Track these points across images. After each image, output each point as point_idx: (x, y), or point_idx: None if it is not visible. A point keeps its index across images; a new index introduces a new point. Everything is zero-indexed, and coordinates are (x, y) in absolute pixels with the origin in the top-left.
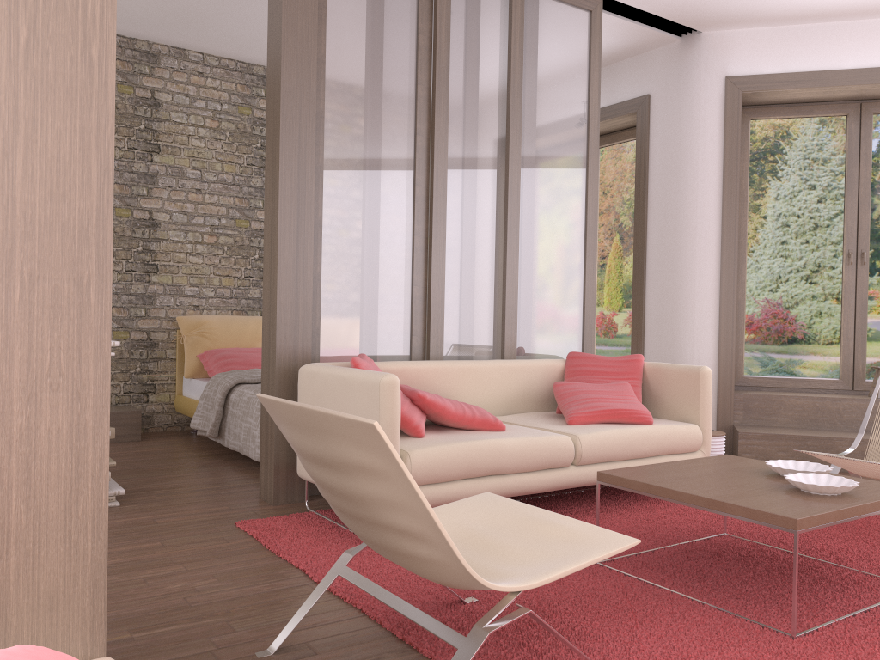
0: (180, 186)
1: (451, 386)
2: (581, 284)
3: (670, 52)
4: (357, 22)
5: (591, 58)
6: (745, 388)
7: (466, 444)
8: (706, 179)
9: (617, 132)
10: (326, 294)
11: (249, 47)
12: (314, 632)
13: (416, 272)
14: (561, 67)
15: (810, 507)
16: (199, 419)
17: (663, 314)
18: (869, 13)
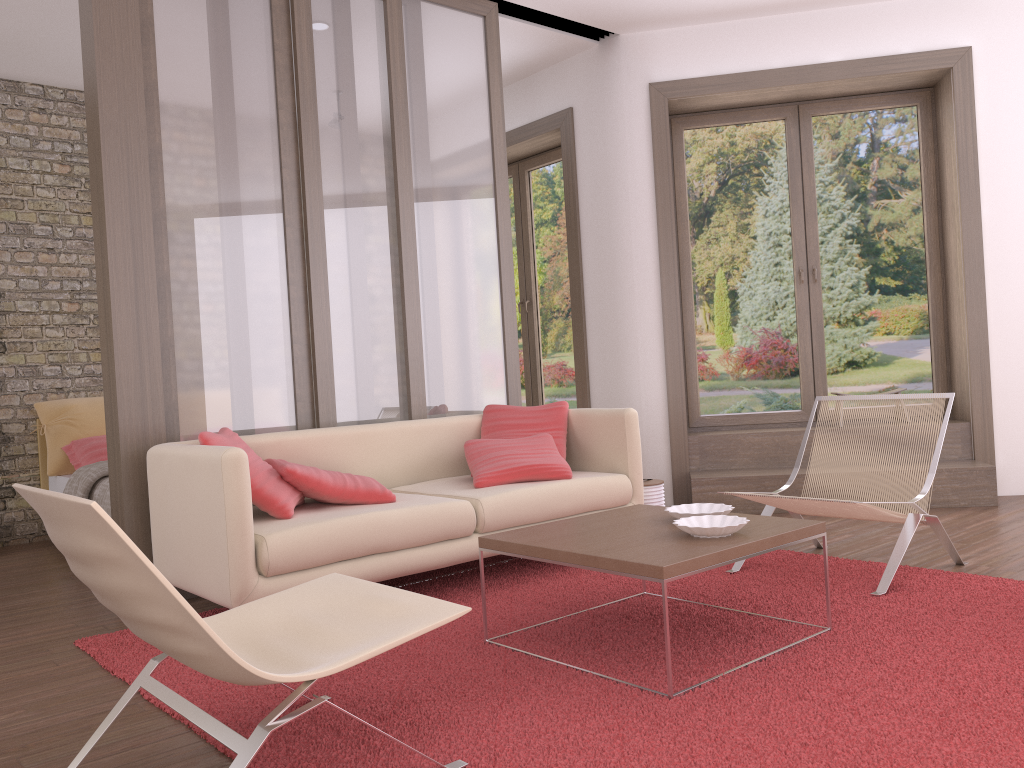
0: (26, 246)
1: (342, 456)
2: (499, 327)
3: (589, 59)
4: (196, 41)
5: (490, 70)
6: (703, 429)
7: (338, 521)
8: (638, 198)
9: (546, 152)
10: (182, 361)
11: None
12: (121, 758)
13: (295, 328)
14: (454, 81)
15: (687, 552)
16: None
17: (607, 354)
18: (792, 6)
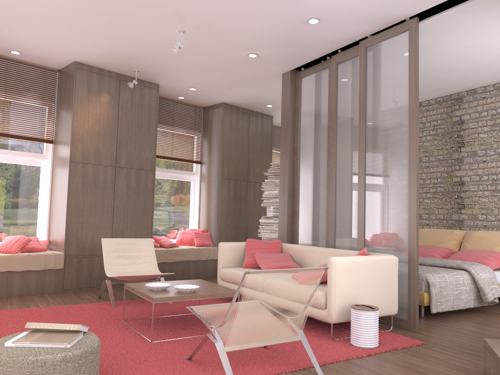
0: (419, 166)
1: (307, 257)
2: (406, 206)
3: None
4: (309, 106)
5: (408, 59)
6: None
7: (233, 270)
8: None
9: None
10: (299, 217)
11: (429, 92)
12: None
13: (327, 206)
14: (389, 76)
15: (136, 285)
16: None
17: None
18: None
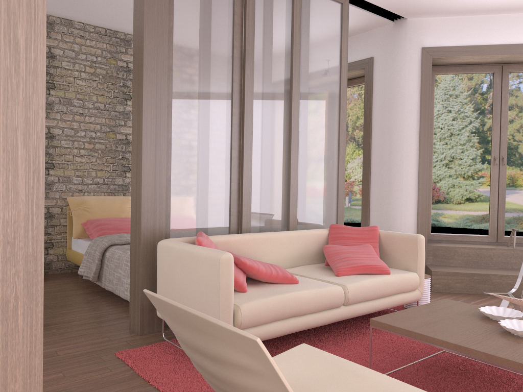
0: (68, 111)
1: (258, 250)
2: (336, 179)
3: (386, 31)
4: (194, 6)
5: (342, 34)
6: (431, 241)
7: (276, 297)
8: (410, 111)
9: (350, 80)
10: (174, 189)
11: (115, 20)
12: None
13: (233, 173)
14: (324, 39)
15: None
16: (84, 268)
17: (382, 195)
18: (510, 10)
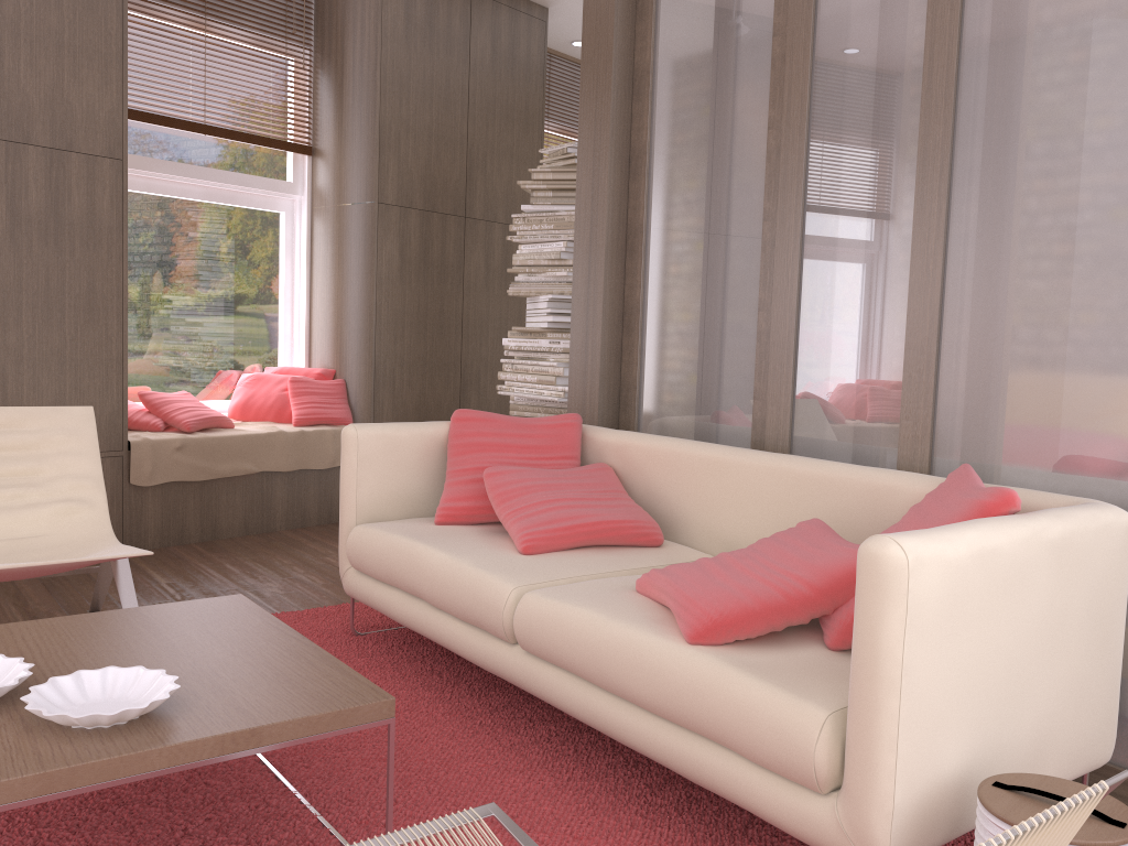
0: None
1: (688, 487)
2: None
3: None
4: None
5: None
6: None
7: (394, 539)
8: None
9: None
10: (648, 330)
11: None
12: None
13: (763, 287)
14: None
15: None
16: None
17: None
18: None
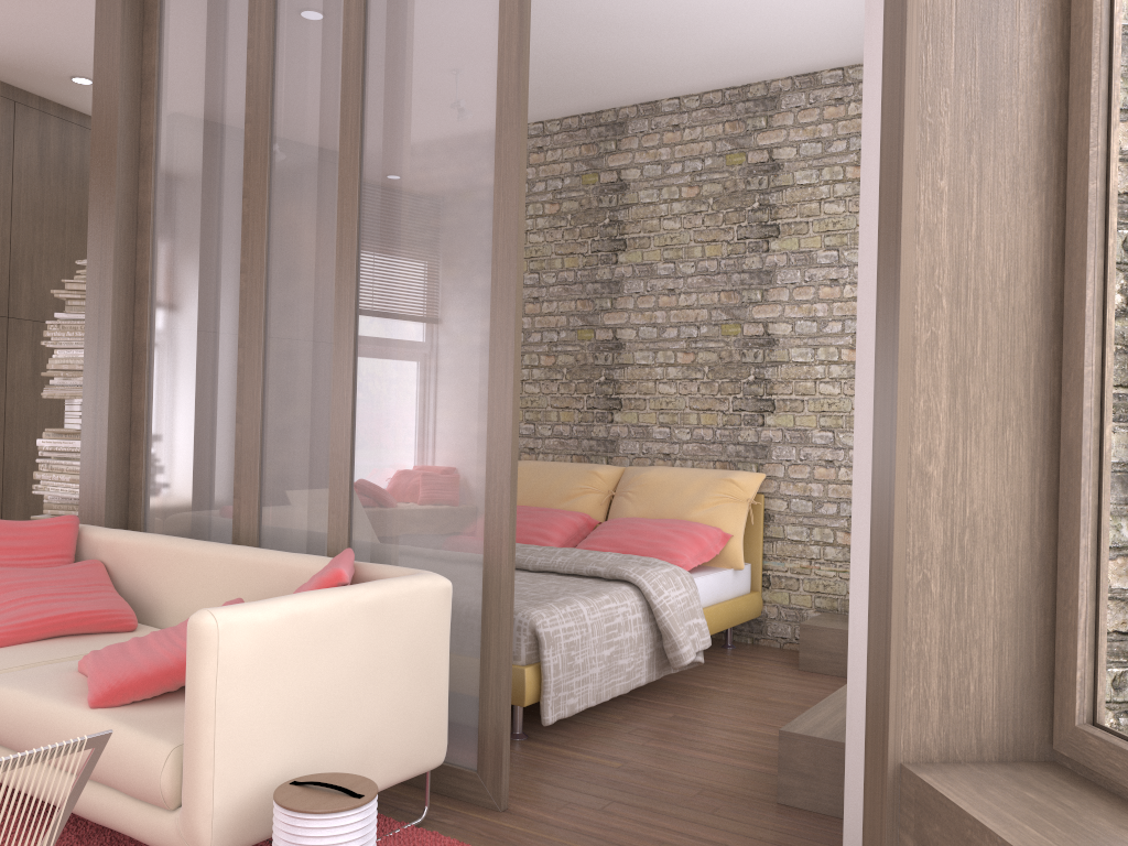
0: None
1: (164, 577)
2: (481, 411)
3: None
4: (186, 74)
5: None
6: (1091, 773)
7: None
8: (873, 65)
9: None
10: (152, 436)
11: (547, 97)
12: None
13: (240, 403)
14: None
15: None
16: None
17: None
18: None
